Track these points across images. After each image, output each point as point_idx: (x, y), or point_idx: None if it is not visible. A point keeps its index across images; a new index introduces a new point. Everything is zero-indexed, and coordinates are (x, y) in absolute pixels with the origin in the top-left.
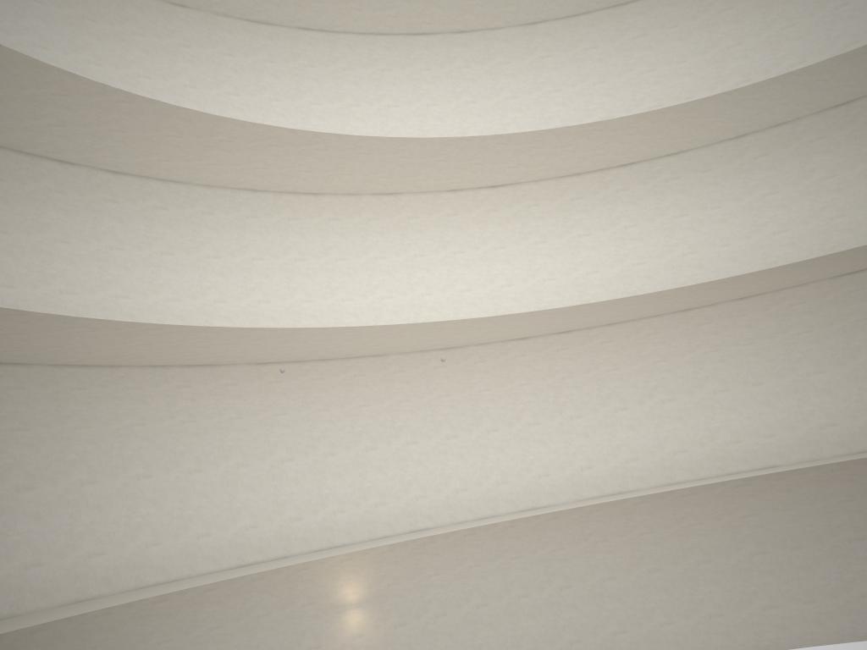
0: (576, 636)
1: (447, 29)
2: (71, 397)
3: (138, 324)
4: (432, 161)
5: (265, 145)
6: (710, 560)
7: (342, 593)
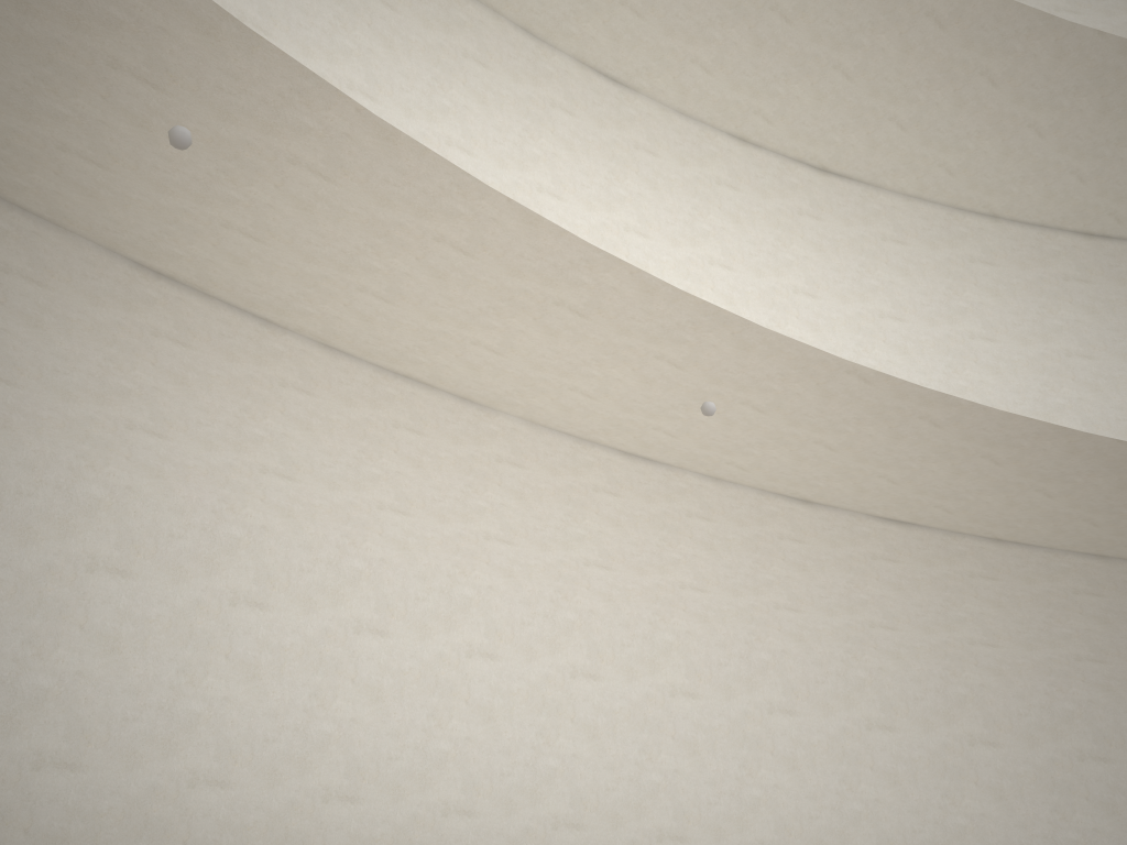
0: None
1: None
2: None
3: None
4: (759, 1)
5: None
6: None
7: None
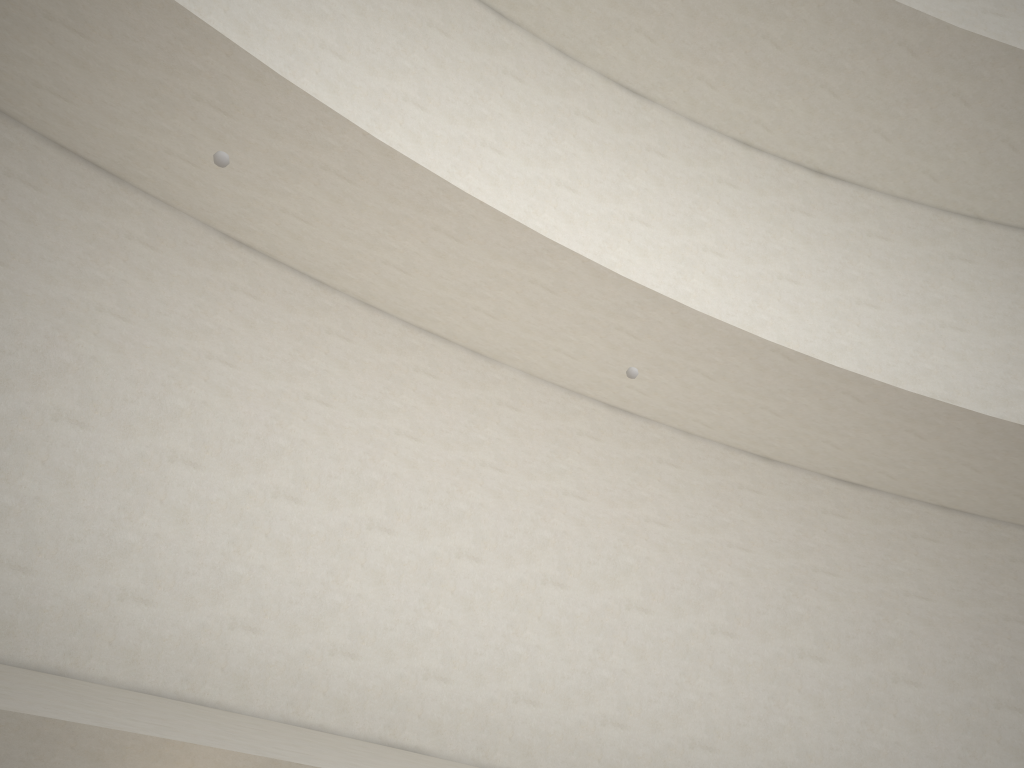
0: None
1: None
2: None
3: None
4: (752, 30)
5: None
6: None
7: None
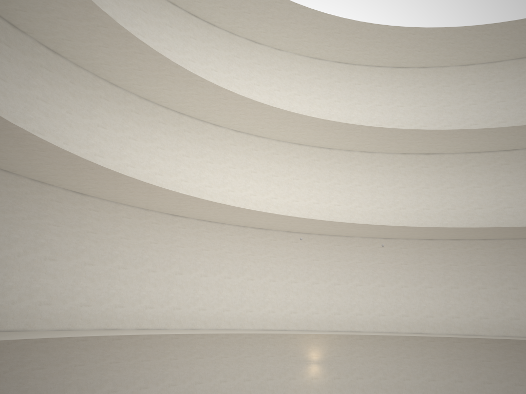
0: None
1: (415, 65)
2: (202, 235)
3: (240, 208)
4: (394, 139)
5: (309, 125)
6: (523, 385)
7: (310, 355)
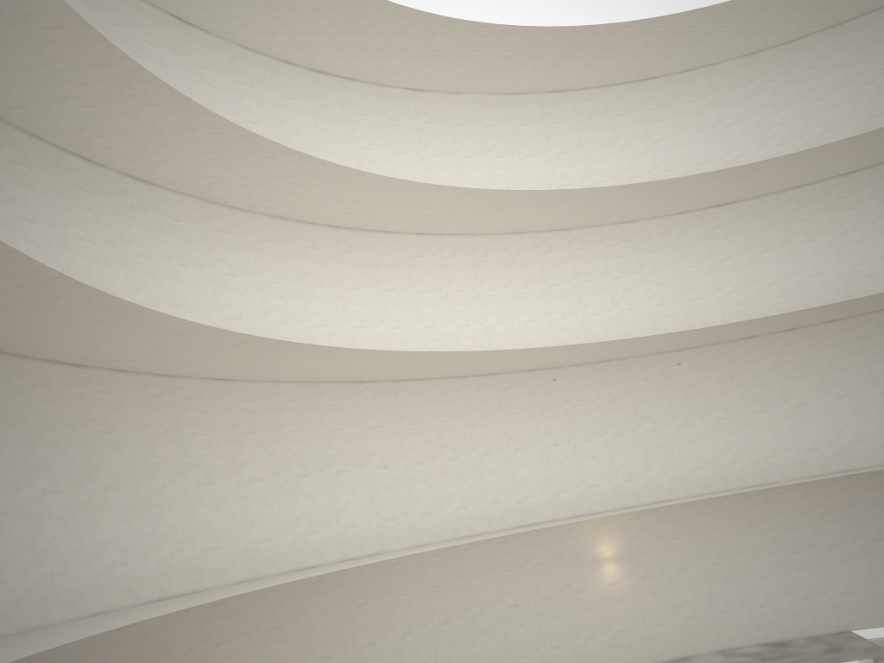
0: (804, 594)
1: (672, 71)
2: (404, 402)
3: (456, 352)
4: (663, 195)
5: (530, 203)
6: None
7: (599, 550)
